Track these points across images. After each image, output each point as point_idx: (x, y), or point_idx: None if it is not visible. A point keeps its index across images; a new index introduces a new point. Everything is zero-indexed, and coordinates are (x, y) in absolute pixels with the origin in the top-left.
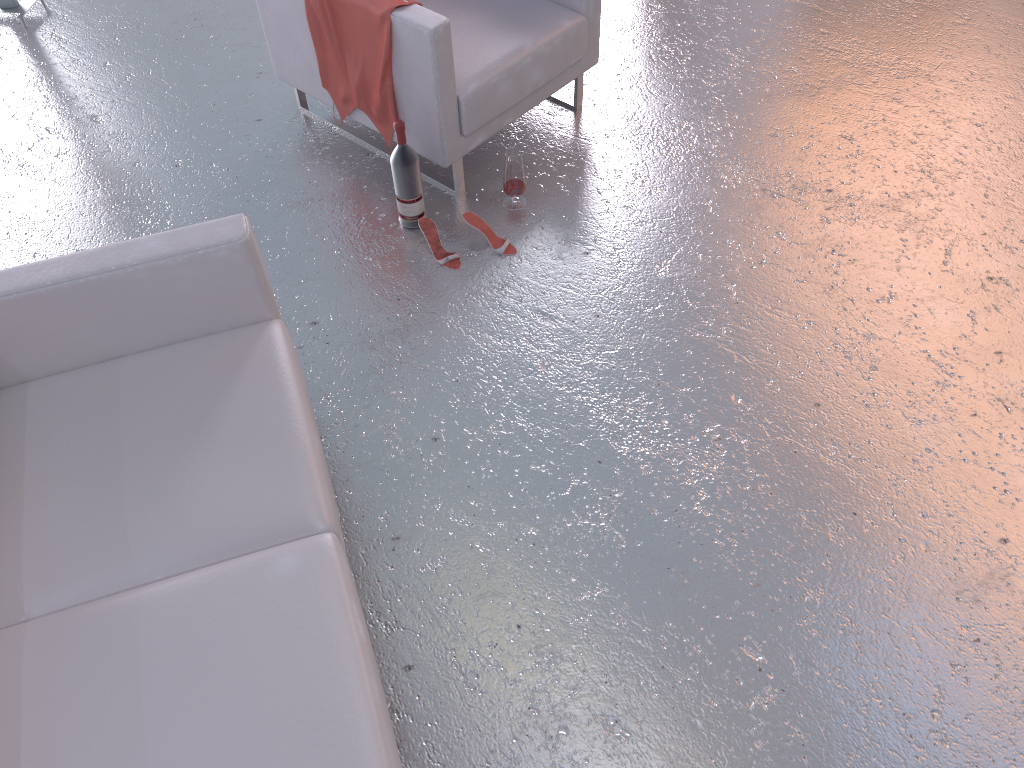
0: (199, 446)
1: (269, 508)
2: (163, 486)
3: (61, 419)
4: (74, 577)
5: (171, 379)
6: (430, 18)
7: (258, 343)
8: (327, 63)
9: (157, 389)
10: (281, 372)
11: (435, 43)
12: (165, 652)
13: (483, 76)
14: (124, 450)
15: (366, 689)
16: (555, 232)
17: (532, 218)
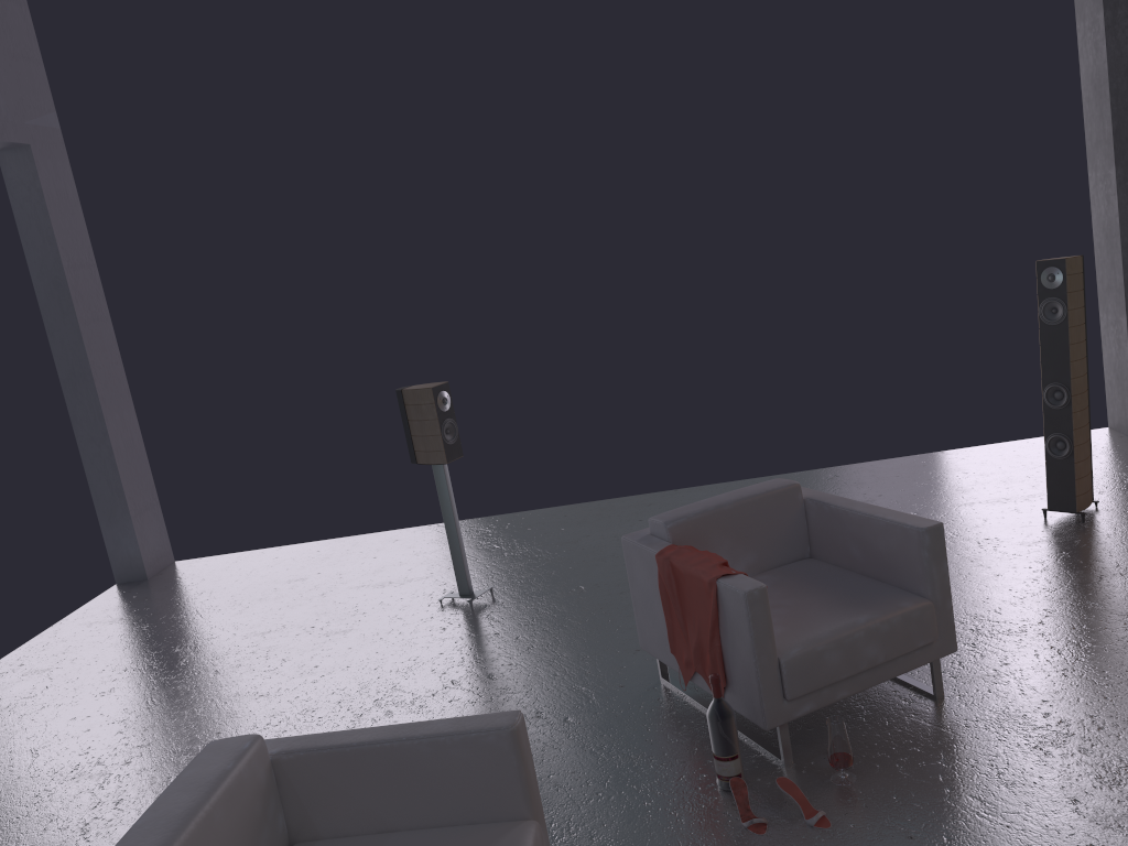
0: None
1: None
2: None
3: None
4: None
5: None
6: (748, 583)
7: (506, 834)
8: (674, 629)
9: None
10: None
11: (750, 603)
12: None
13: (807, 643)
14: None
15: None
16: (879, 811)
17: (857, 795)
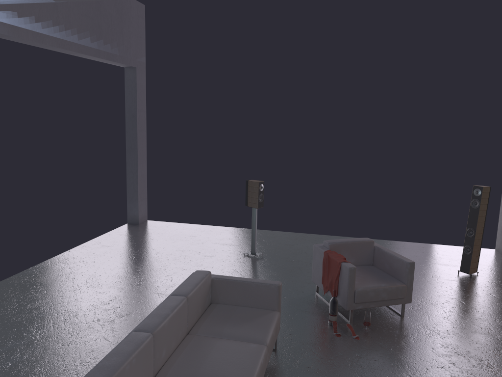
0: (247, 322)
1: (255, 336)
2: (236, 325)
3: (222, 309)
4: (209, 331)
5: (248, 311)
6: (351, 265)
7: (271, 312)
8: (324, 276)
9: (244, 312)
10: (273, 318)
11: (350, 271)
12: (220, 347)
13: (364, 287)
14: (231, 318)
15: (257, 367)
16: (374, 339)
17: (369, 334)
